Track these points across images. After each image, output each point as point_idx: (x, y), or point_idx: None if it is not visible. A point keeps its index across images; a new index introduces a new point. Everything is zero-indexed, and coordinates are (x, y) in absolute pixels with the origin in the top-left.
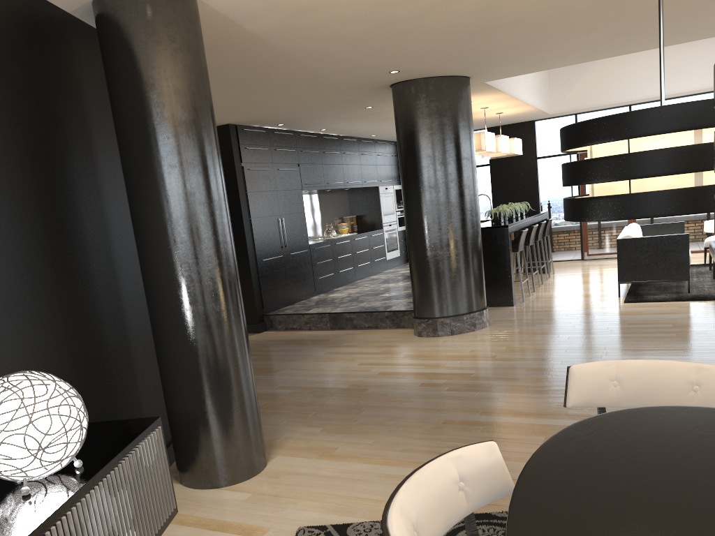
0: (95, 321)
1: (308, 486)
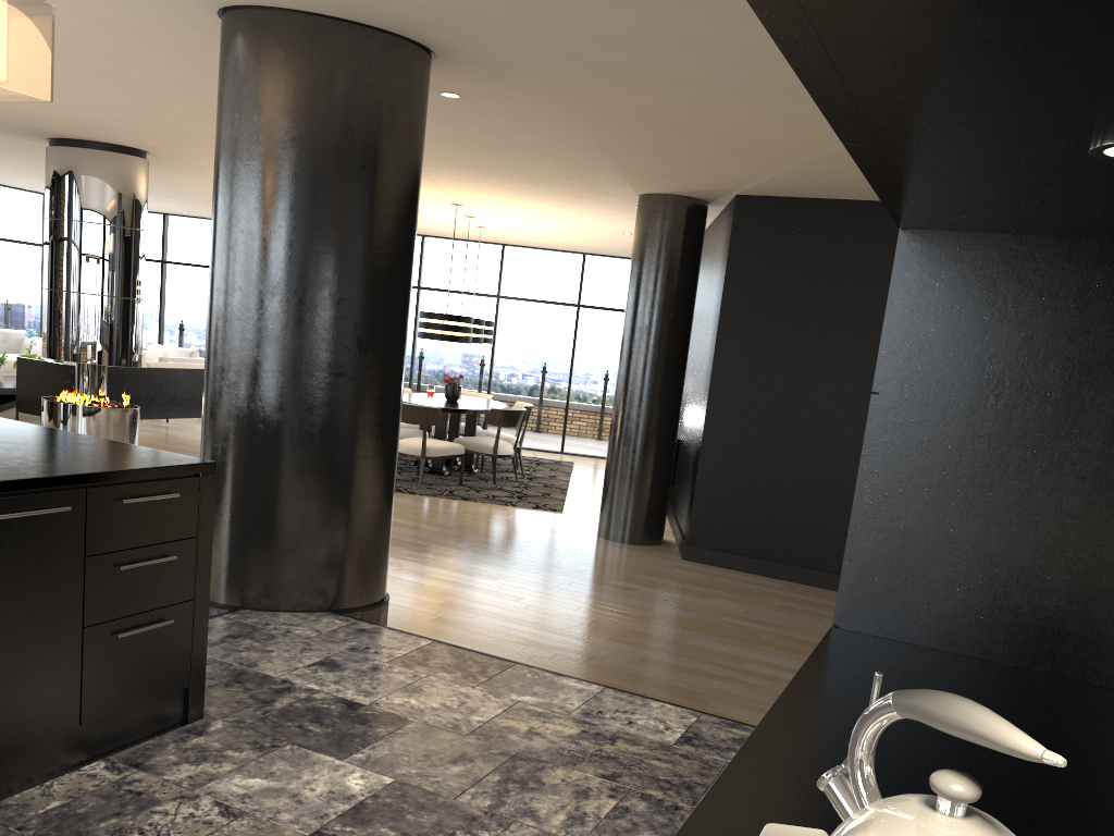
0: (692, 411)
1: (561, 522)
